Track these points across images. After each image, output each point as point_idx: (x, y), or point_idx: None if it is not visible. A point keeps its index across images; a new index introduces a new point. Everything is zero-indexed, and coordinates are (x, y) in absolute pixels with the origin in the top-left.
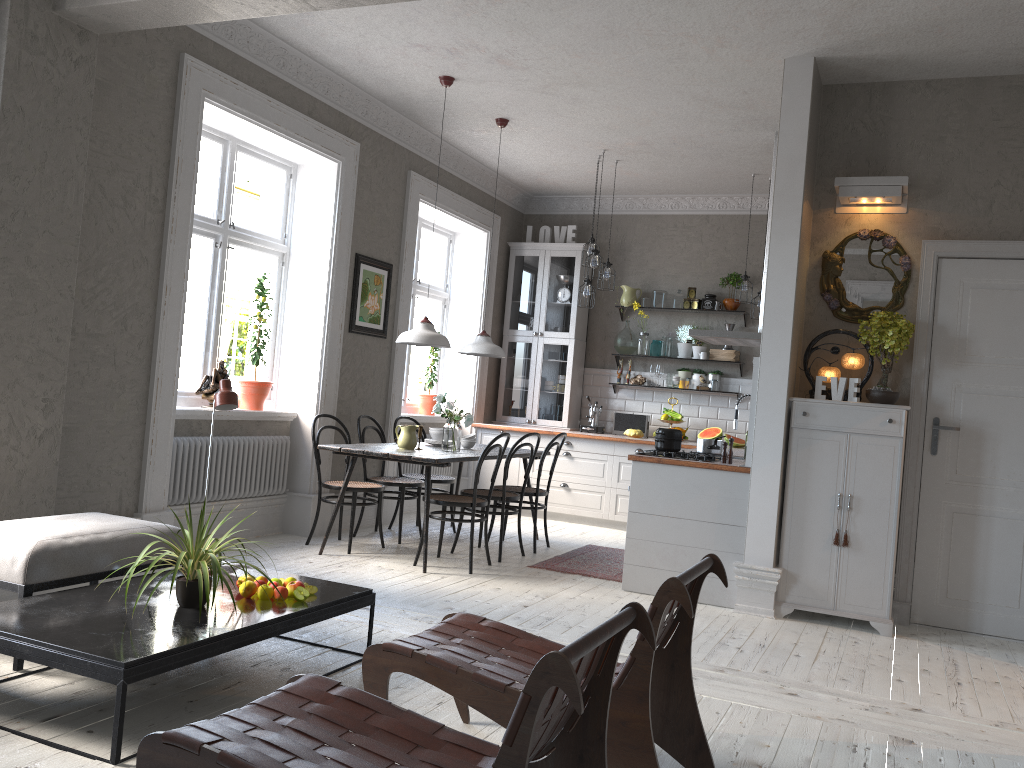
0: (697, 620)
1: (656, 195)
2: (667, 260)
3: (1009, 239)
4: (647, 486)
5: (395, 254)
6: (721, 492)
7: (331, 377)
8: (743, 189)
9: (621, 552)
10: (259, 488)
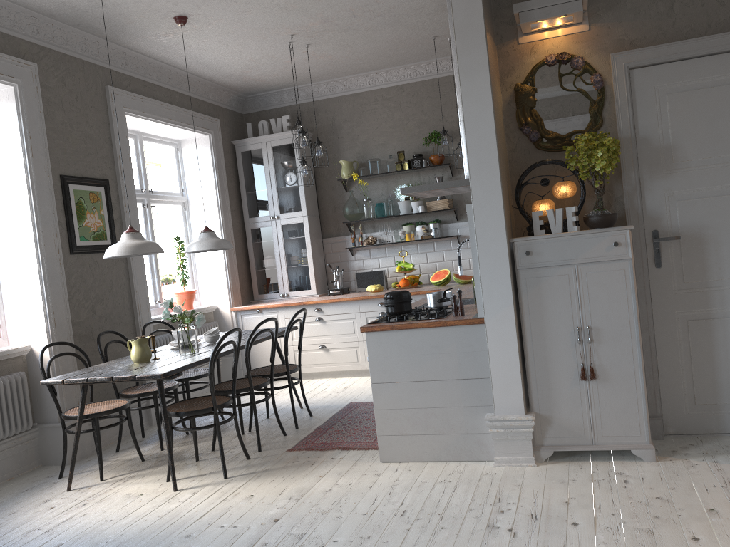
0: (460, 491)
1: (354, 75)
2: (375, 131)
3: (696, 37)
4: (385, 355)
5: (109, 169)
6: (459, 347)
7: (58, 303)
8: (428, 55)
9: None
10: None
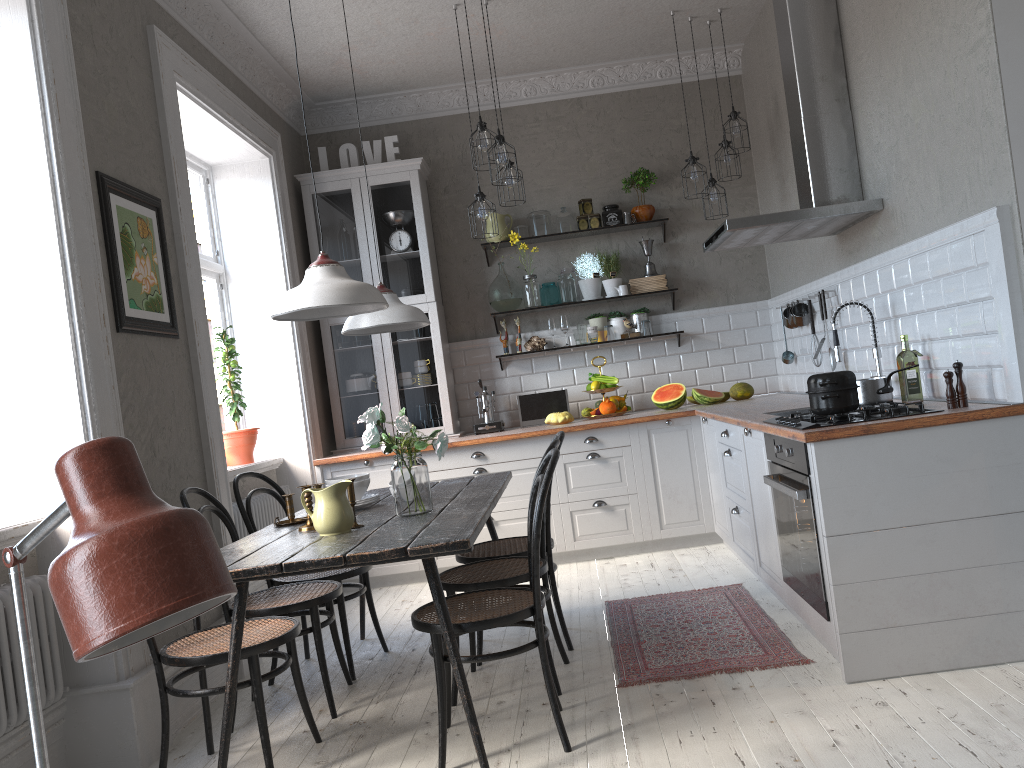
0: None
1: (505, 77)
2: (535, 169)
3: None
4: (852, 482)
5: (159, 180)
6: (990, 459)
7: (108, 427)
8: (636, 48)
9: (672, 600)
10: (6, 714)
